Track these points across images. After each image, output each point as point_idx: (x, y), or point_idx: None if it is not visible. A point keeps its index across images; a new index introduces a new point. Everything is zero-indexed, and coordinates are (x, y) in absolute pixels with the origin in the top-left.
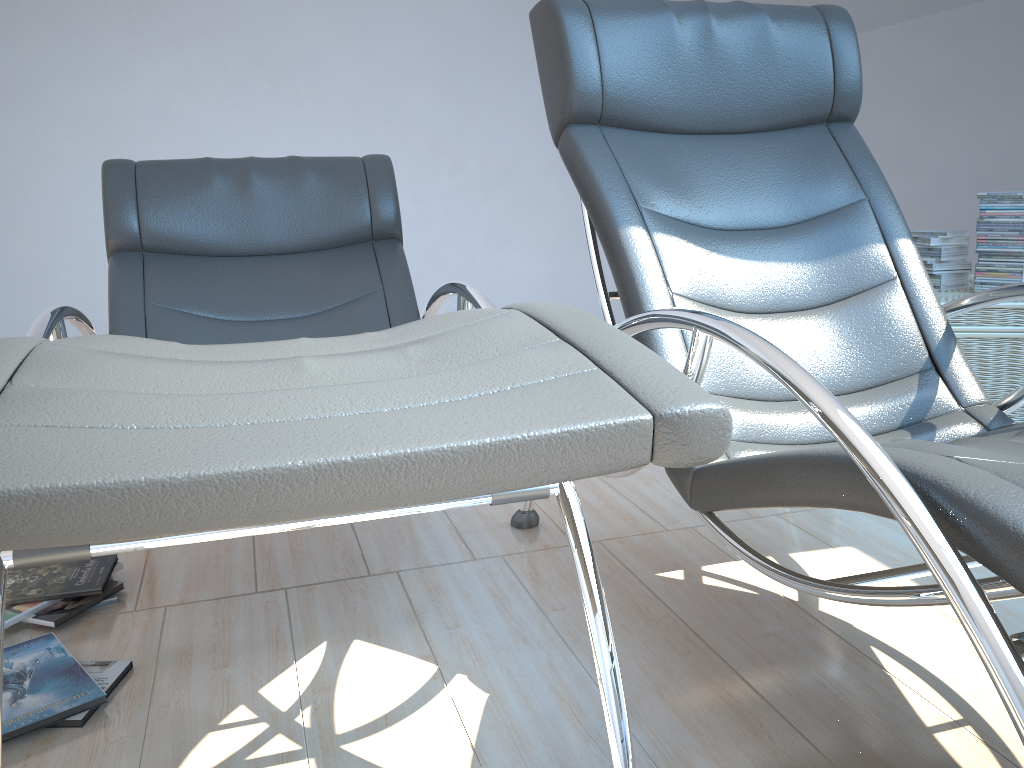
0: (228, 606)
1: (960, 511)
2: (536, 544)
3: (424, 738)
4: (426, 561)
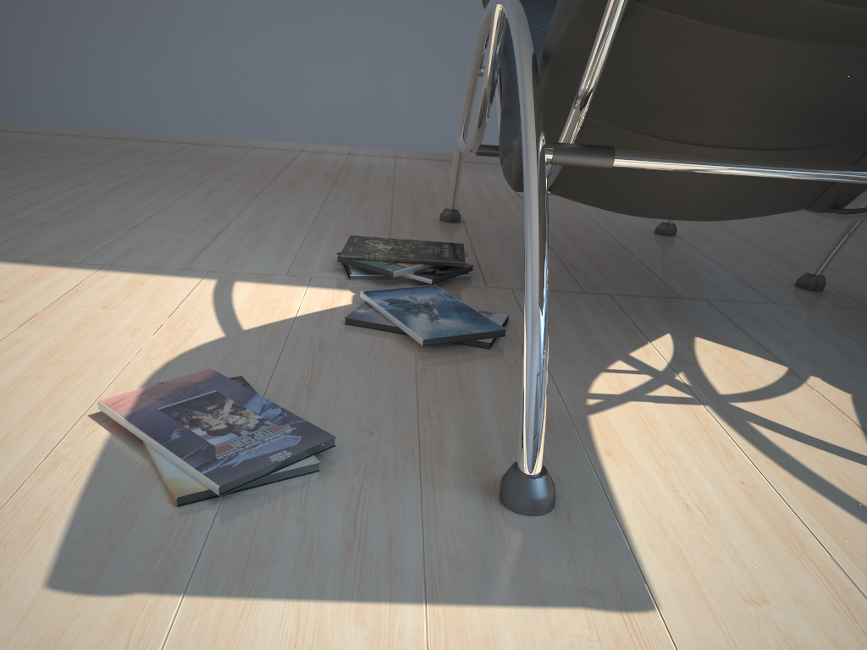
0: (565, 297)
1: None
2: (829, 303)
3: (806, 412)
4: (728, 297)
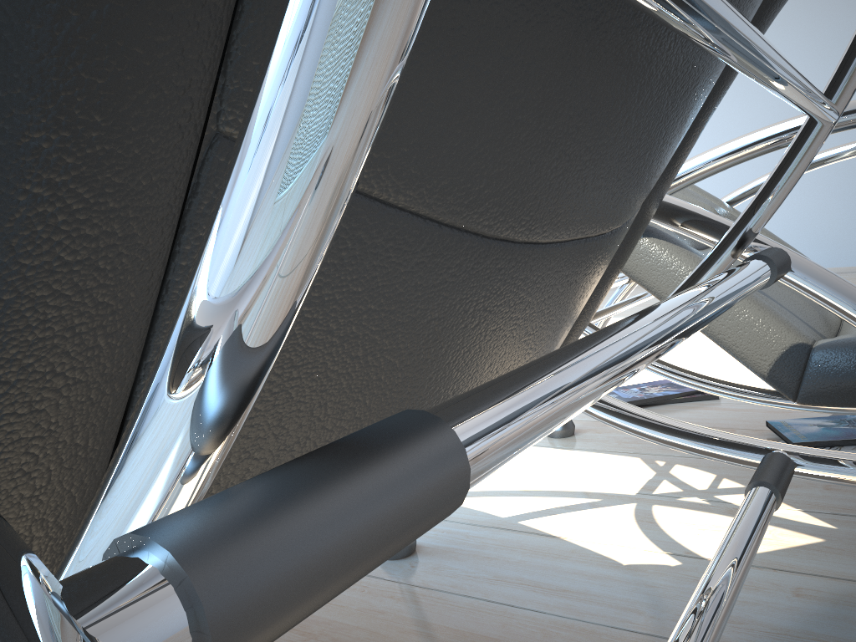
0: None
1: None
2: None
3: (600, 527)
4: None
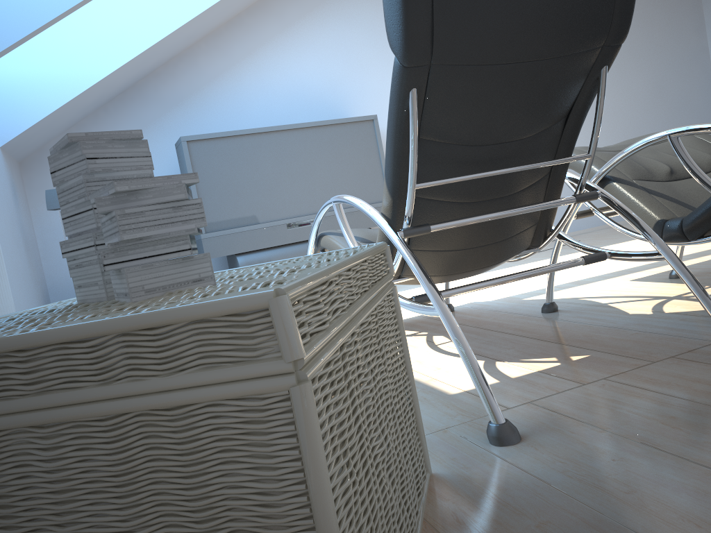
0: None
1: None
2: (703, 351)
3: (638, 305)
4: None
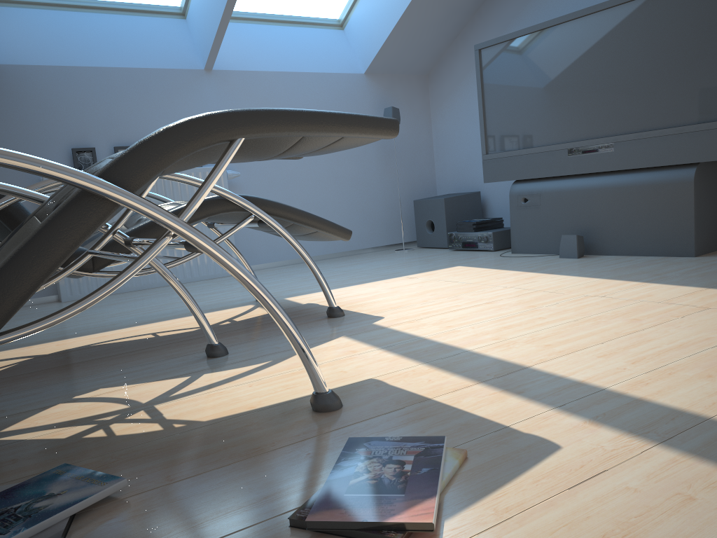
0: None
1: (244, 198)
2: None
3: (141, 390)
4: None
